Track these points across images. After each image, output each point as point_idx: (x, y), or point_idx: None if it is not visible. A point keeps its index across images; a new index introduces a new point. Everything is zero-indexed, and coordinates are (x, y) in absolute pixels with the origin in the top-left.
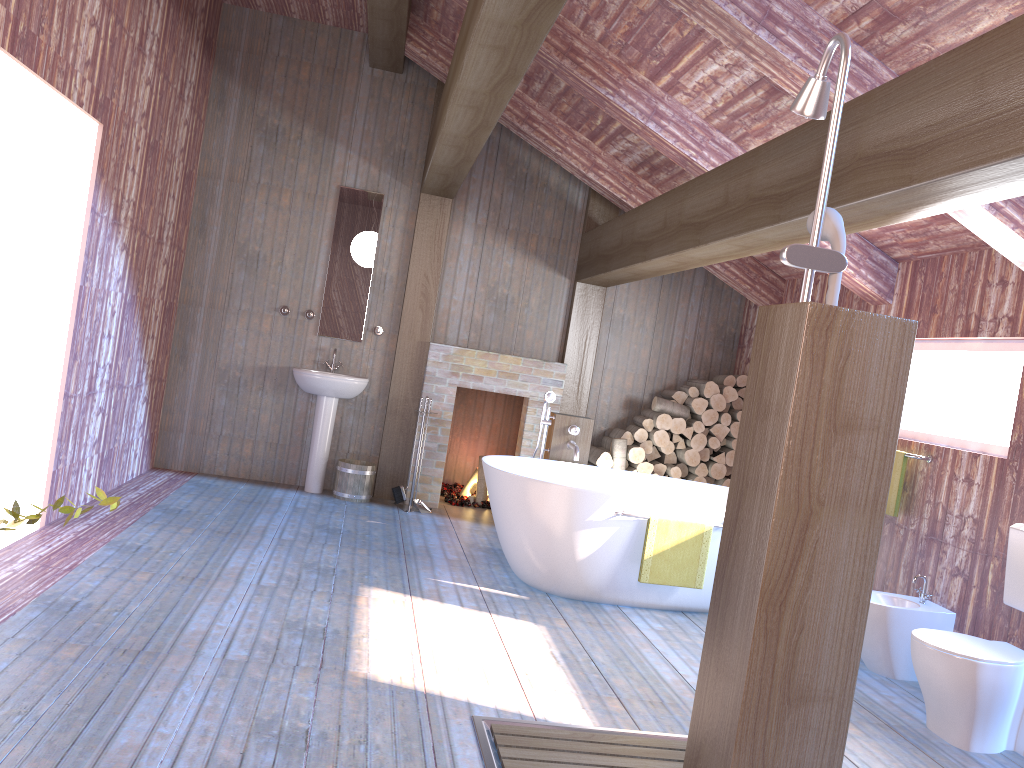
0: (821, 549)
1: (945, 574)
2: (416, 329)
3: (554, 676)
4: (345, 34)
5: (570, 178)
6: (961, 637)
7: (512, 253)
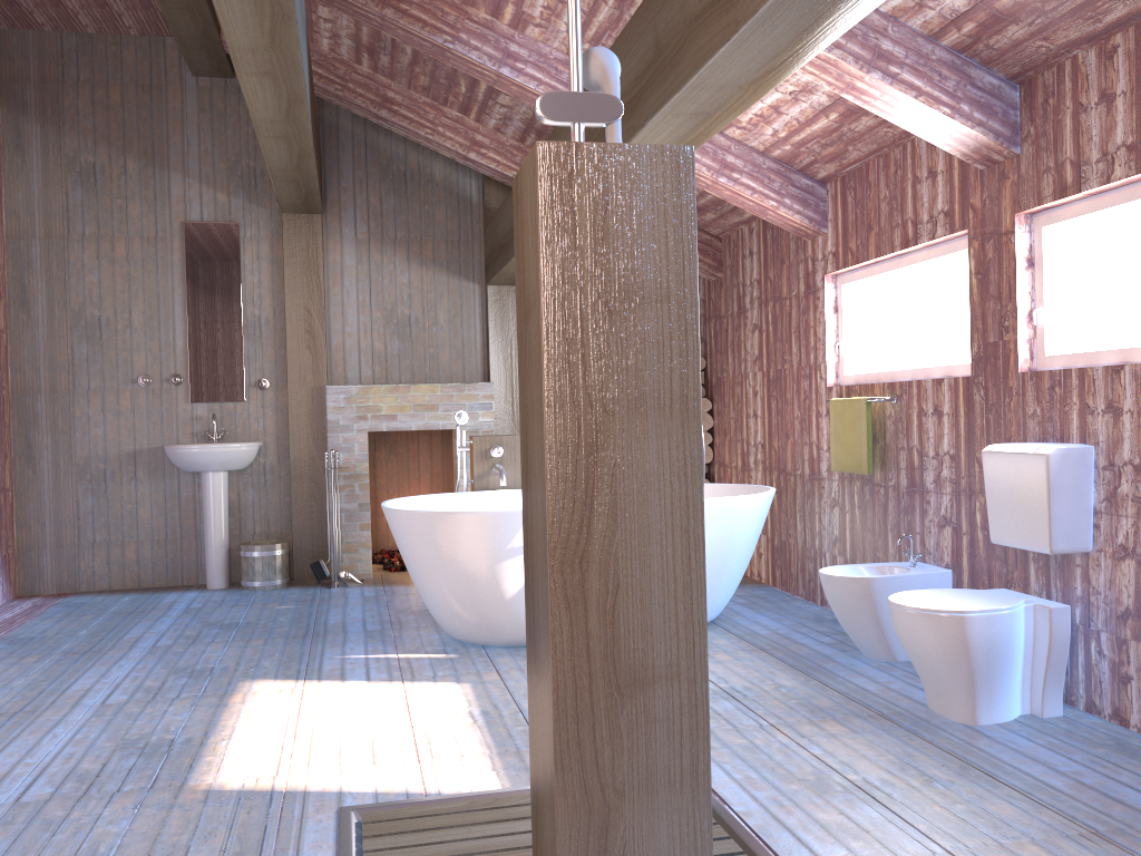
0: (623, 475)
1: (933, 527)
2: (307, 374)
3: (466, 739)
4: (156, 42)
5: (458, 167)
6: (948, 592)
7: (406, 266)
